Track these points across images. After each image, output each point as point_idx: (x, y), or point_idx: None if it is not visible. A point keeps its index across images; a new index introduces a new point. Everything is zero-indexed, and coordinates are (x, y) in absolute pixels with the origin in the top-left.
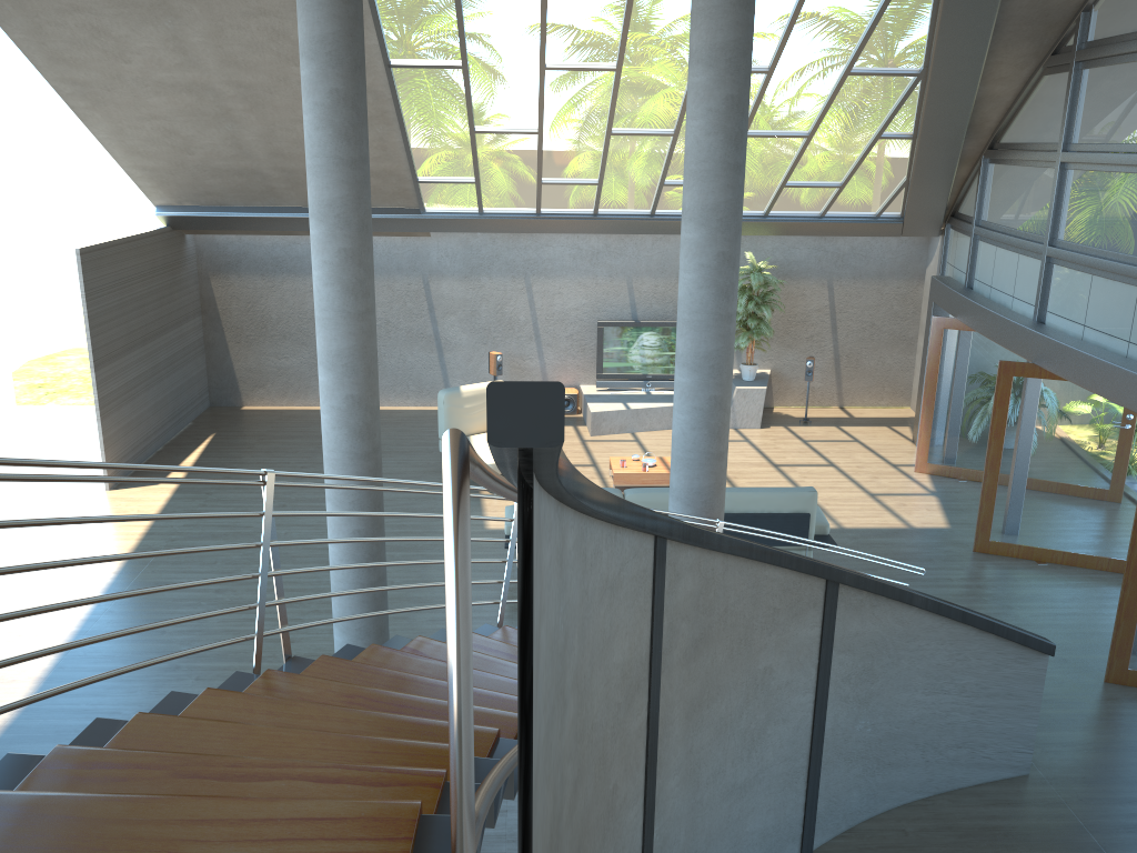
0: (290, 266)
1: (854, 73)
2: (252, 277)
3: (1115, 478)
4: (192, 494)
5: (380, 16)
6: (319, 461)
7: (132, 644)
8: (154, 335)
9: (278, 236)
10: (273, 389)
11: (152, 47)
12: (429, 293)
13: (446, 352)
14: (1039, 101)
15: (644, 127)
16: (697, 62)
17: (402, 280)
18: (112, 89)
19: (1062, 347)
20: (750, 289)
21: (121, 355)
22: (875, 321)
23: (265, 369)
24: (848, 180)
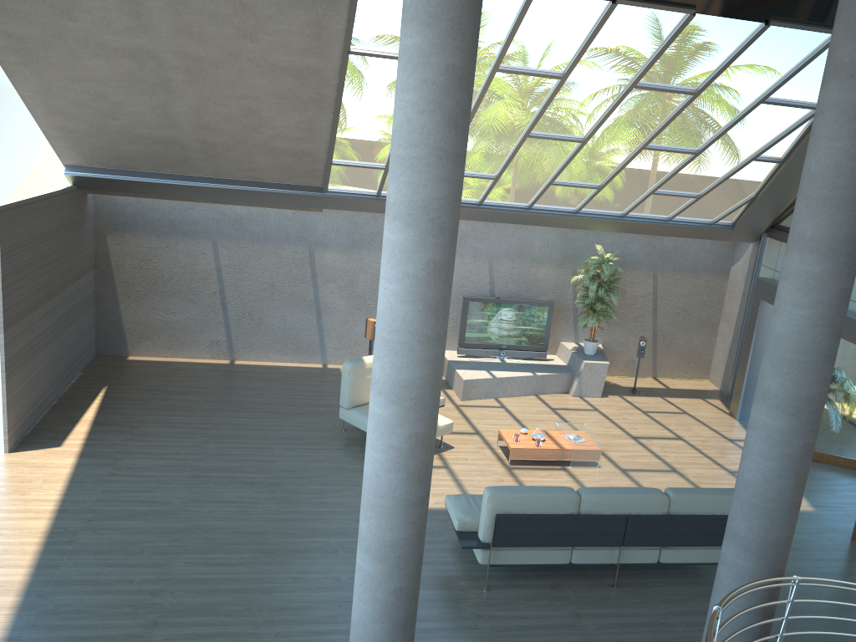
0: (185, 229)
1: (767, 102)
2: (148, 237)
3: None
4: (99, 460)
5: (358, 0)
6: (218, 422)
7: None
8: (57, 292)
9: (176, 200)
10: (159, 341)
11: (105, 7)
12: (313, 262)
13: (324, 315)
14: None
15: (559, 132)
16: (850, 77)
17: (289, 249)
18: (49, 47)
19: None
20: (597, 276)
21: (28, 314)
22: (687, 308)
23: (153, 322)
24: (708, 192)
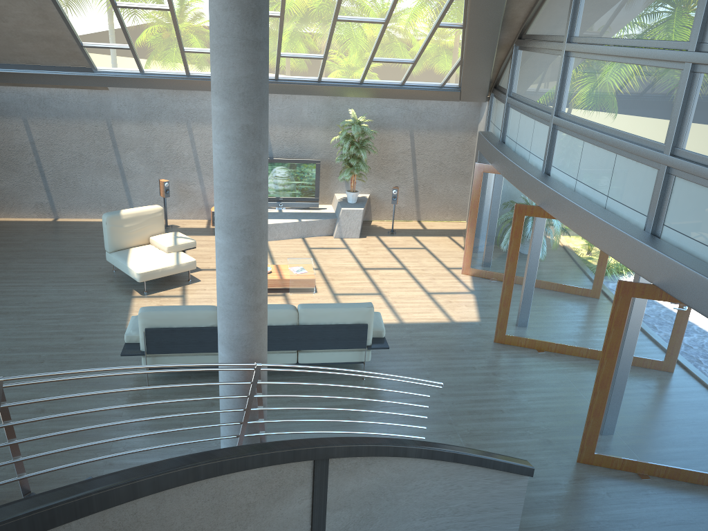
0: None
1: None
2: None
3: (594, 292)
4: None
5: None
6: (11, 267)
7: None
8: None
9: None
10: None
11: None
12: (112, 134)
13: (129, 178)
14: (553, 2)
15: None
16: None
17: (90, 123)
18: None
19: (559, 196)
20: (352, 136)
21: None
22: (443, 161)
23: None
24: (419, 58)
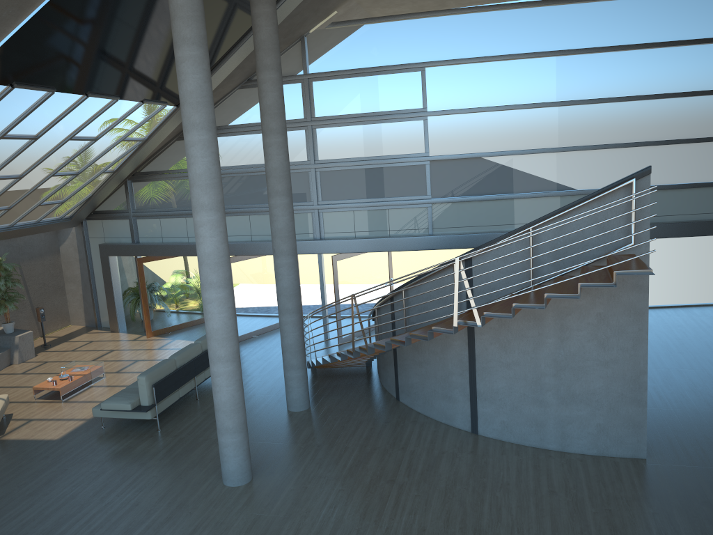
0: None
1: (124, 140)
2: None
3: (267, 292)
4: None
5: None
6: None
7: None
8: None
9: None
10: None
11: None
12: None
13: None
14: (176, 151)
15: (9, 173)
16: (277, 133)
17: None
18: None
19: (255, 243)
20: None
21: None
22: (45, 281)
23: None
24: (70, 198)
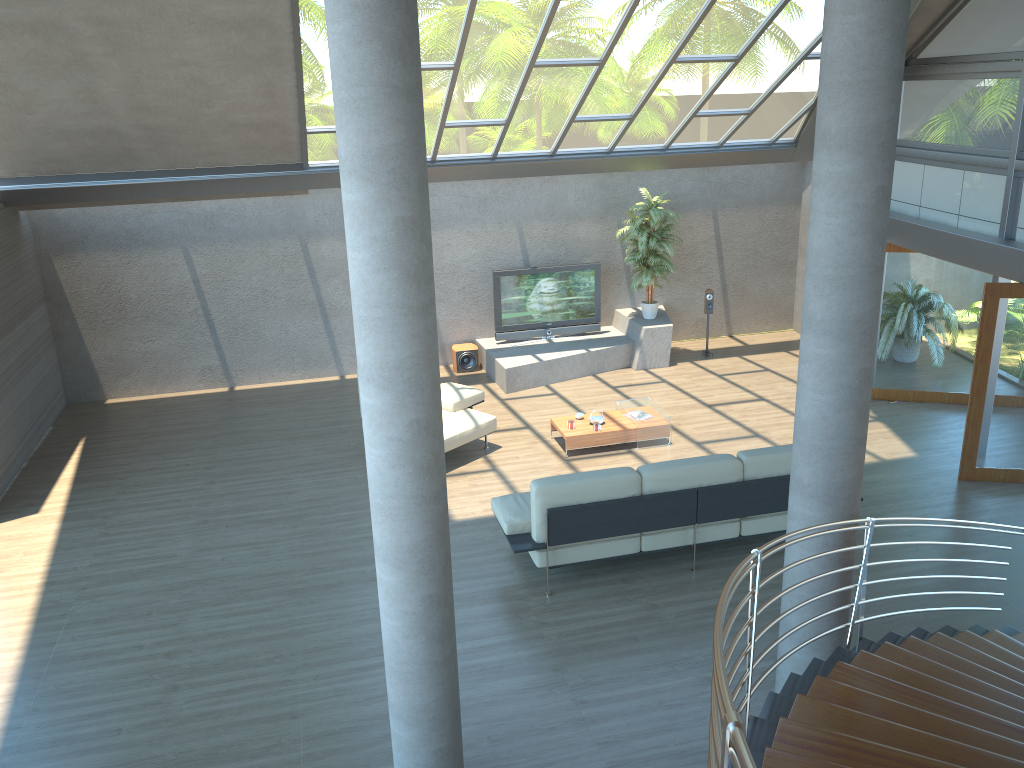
0: (147, 238)
1: None
2: (103, 254)
3: None
4: (86, 521)
5: None
6: (223, 458)
7: (82, 758)
8: (2, 334)
9: (129, 205)
10: (140, 377)
11: None
12: (308, 256)
13: (332, 318)
14: (981, 10)
15: (570, 56)
16: None
17: (277, 244)
18: None
19: None
20: (646, 226)
21: None
22: (758, 248)
23: (129, 356)
24: (759, 106)
